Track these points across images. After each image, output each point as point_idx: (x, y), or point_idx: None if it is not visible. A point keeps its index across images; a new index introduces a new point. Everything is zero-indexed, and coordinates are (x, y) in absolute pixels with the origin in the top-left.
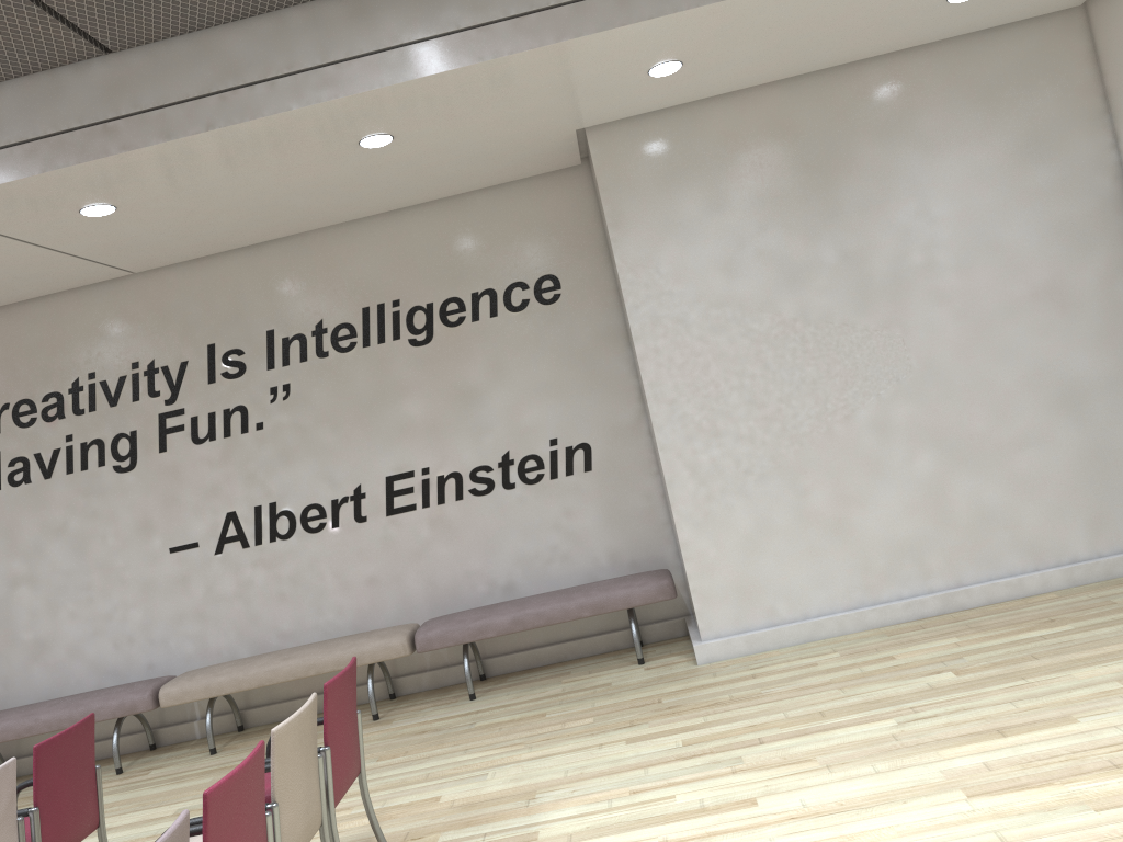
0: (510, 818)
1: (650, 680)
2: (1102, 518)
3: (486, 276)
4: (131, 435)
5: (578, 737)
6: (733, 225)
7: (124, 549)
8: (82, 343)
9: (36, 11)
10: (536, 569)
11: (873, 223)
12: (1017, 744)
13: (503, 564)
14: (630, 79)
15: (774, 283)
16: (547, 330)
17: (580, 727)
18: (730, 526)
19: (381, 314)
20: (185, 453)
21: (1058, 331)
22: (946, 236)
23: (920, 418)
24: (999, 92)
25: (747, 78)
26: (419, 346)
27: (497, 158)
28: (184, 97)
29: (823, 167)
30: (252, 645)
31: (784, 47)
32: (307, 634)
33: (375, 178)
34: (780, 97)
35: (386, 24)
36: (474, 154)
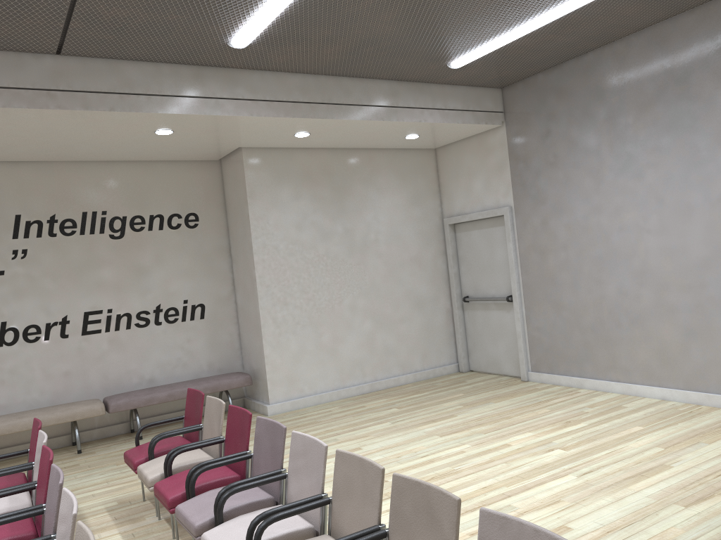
0: None
1: None
2: (426, 353)
3: (159, 207)
4: None
5: None
6: (302, 207)
7: None
8: None
9: (58, 31)
10: (168, 370)
11: (357, 218)
12: (442, 423)
13: (150, 366)
14: (286, 135)
15: (317, 237)
16: (189, 242)
17: None
18: (288, 348)
19: (94, 217)
20: None
21: (418, 275)
22: (383, 229)
23: (367, 305)
24: (405, 175)
25: (320, 144)
26: (115, 239)
27: (193, 150)
28: (99, 90)
29: (340, 190)
30: None
31: (345, 138)
32: (17, 406)
33: (133, 145)
34: (327, 155)
35: (210, 86)
36: (188, 146)
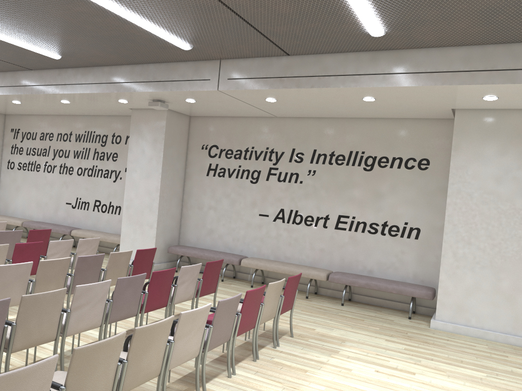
0: (333, 344)
1: (408, 325)
2: None
3: (400, 152)
4: (258, 171)
5: (370, 331)
6: (506, 163)
7: (245, 209)
8: (253, 136)
9: (271, 44)
10: (383, 268)
11: None
12: None
13: (371, 262)
14: (474, 98)
15: (516, 192)
16: (418, 180)
17: (373, 329)
18: (462, 281)
19: (356, 155)
20: (274, 183)
21: None
22: None
23: None
24: None
25: None
26: (366, 171)
27: (416, 111)
28: (307, 75)
29: None
30: (275, 256)
31: None
32: (294, 260)
33: (367, 108)
34: None
35: (381, 65)
36: (407, 108)
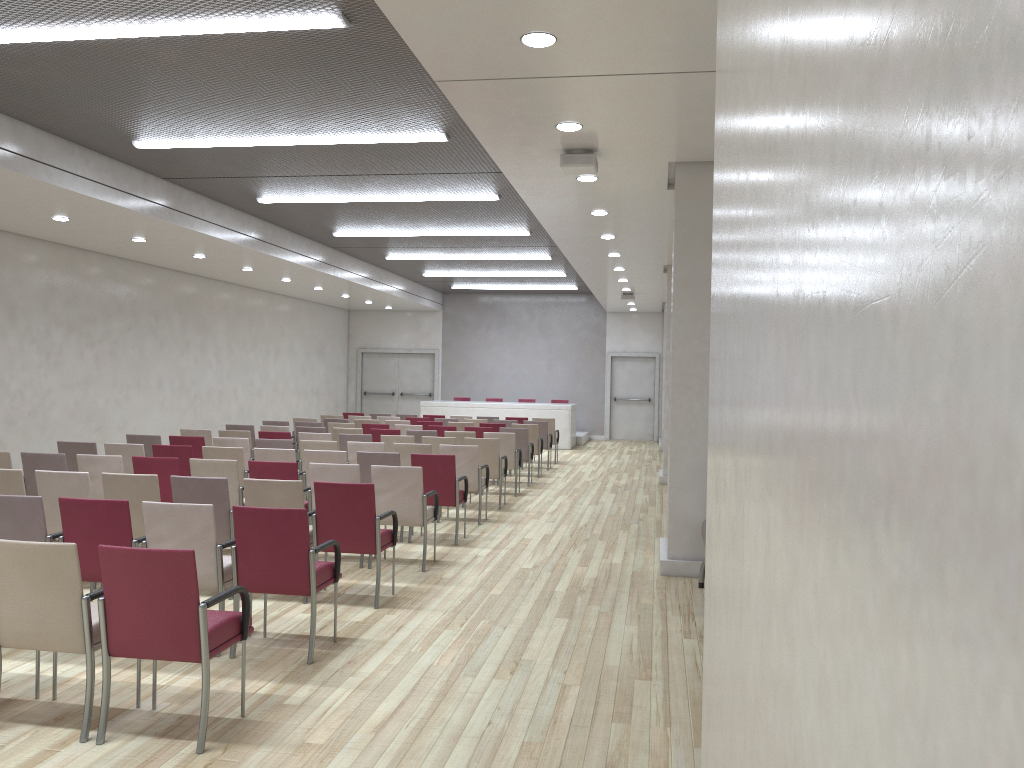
0: None
1: None
2: None
3: None
4: None
5: None
6: None
7: None
8: None
9: None
10: None
11: None
12: None
13: None
14: None
15: None
16: None
17: None
18: None
19: None
20: None
21: None
22: None
23: None
24: None
25: None
26: None
27: None
28: None
29: None
30: None
31: None
32: None
33: None
34: None
35: None
36: None
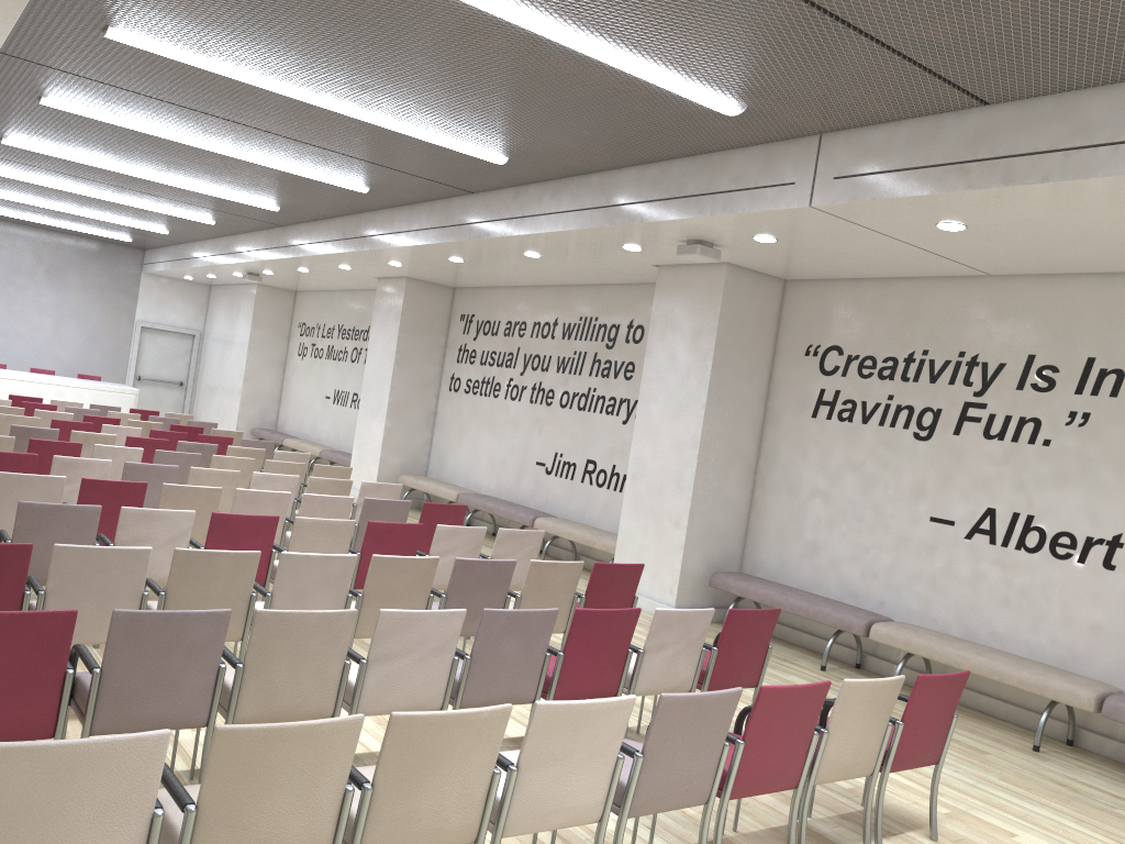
0: None
1: None
2: None
3: None
4: (935, 412)
5: None
6: None
7: (896, 502)
8: (927, 323)
9: (927, 76)
10: None
11: None
12: None
13: None
14: None
15: None
16: None
17: None
18: None
19: None
20: (973, 442)
21: None
22: None
23: None
24: None
25: None
26: None
27: None
28: (1033, 150)
29: None
30: (964, 628)
31: None
32: (1014, 644)
33: None
34: None
35: None
36: None
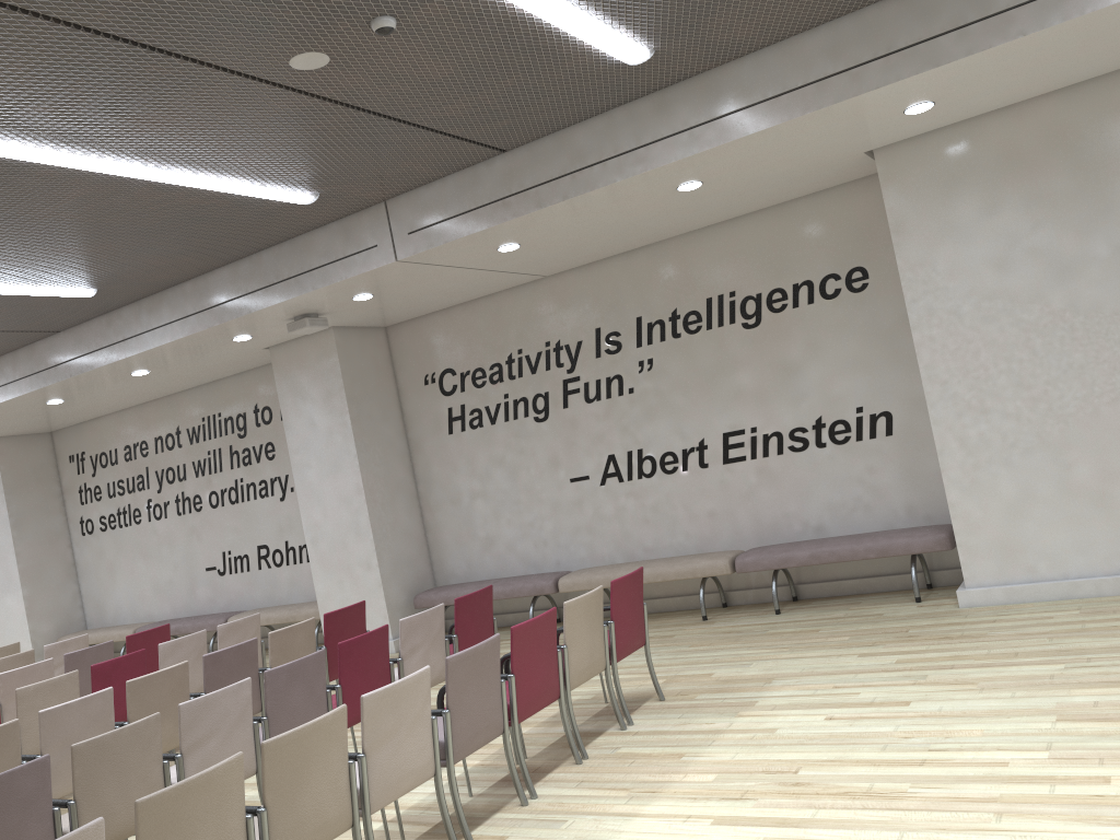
0: (746, 691)
1: (914, 615)
2: None
3: (804, 270)
4: (544, 395)
5: (828, 648)
6: (1005, 226)
7: (540, 477)
8: (514, 328)
9: (457, 141)
10: (842, 515)
11: None
12: None
13: (815, 509)
14: (889, 119)
15: (1045, 277)
16: (856, 314)
17: (835, 642)
18: (995, 492)
19: (720, 303)
20: (580, 409)
21: None
22: None
23: None
24: None
25: (1015, 96)
26: (750, 329)
27: (801, 178)
28: (550, 178)
29: (1098, 167)
30: (625, 555)
31: (1036, 74)
32: (663, 550)
33: (702, 204)
34: (1056, 105)
35: (679, 114)
36: (778, 179)
